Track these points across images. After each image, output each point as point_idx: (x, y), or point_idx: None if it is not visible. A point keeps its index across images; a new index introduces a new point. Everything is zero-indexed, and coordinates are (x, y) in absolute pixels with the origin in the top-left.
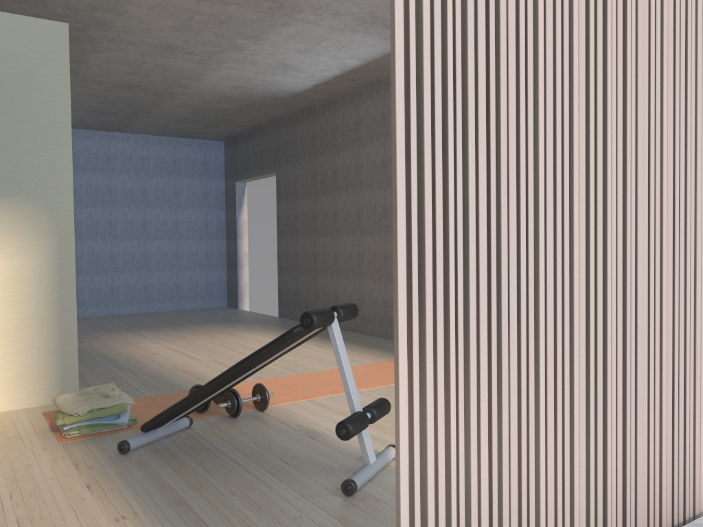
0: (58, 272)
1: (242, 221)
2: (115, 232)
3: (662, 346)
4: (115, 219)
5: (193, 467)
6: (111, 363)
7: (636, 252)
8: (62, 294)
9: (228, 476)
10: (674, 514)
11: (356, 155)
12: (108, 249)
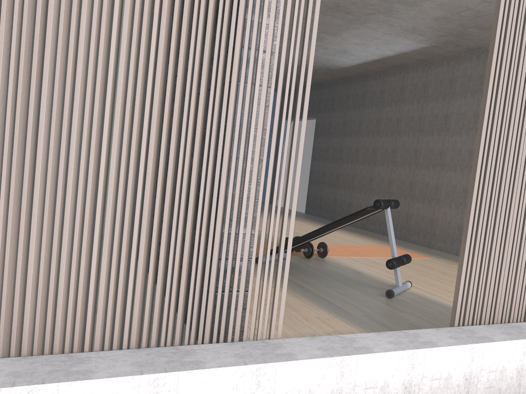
0: None
1: None
2: None
3: None
4: None
5: (299, 275)
6: None
7: None
8: None
9: (320, 281)
10: None
11: (378, 112)
12: None
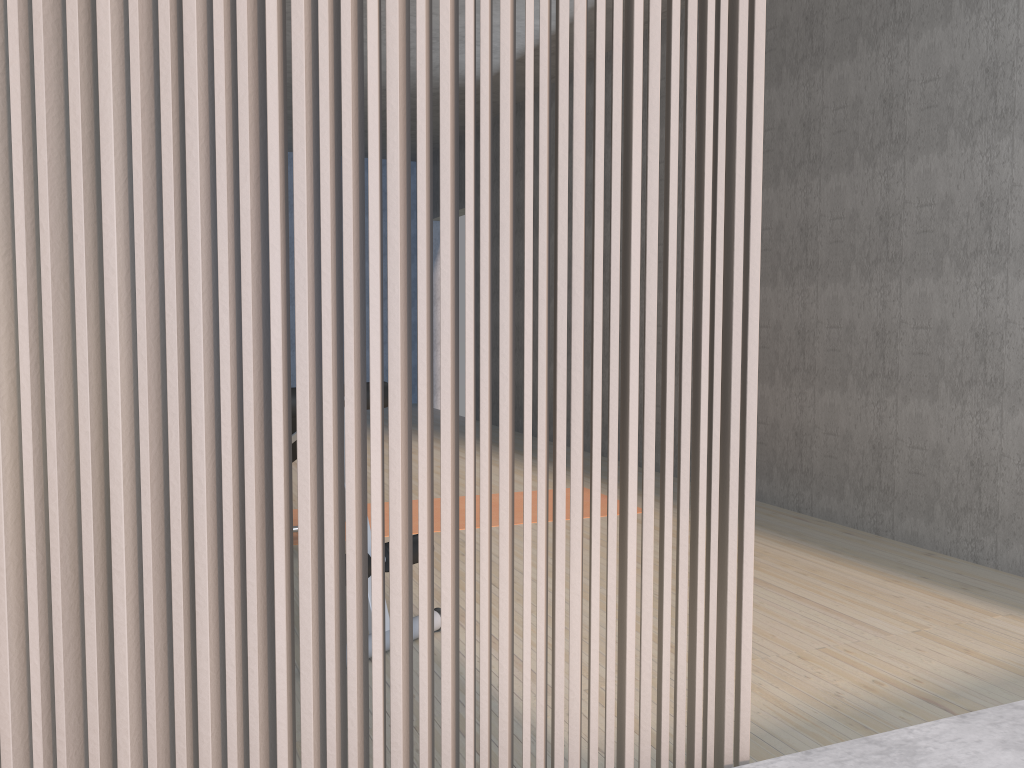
0: None
1: (437, 279)
2: None
3: (628, 448)
4: None
5: None
6: None
7: (557, 269)
8: None
9: None
10: (661, 759)
11: (570, 173)
12: None
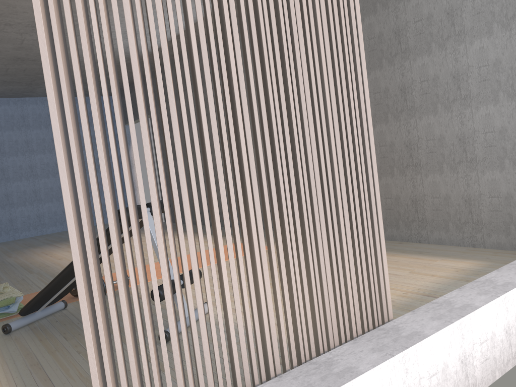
0: None
1: (132, 154)
2: (35, 173)
3: (337, 198)
4: (34, 163)
5: (56, 337)
6: (26, 269)
7: (304, 128)
8: None
9: (80, 340)
10: (364, 323)
11: None
12: (31, 186)
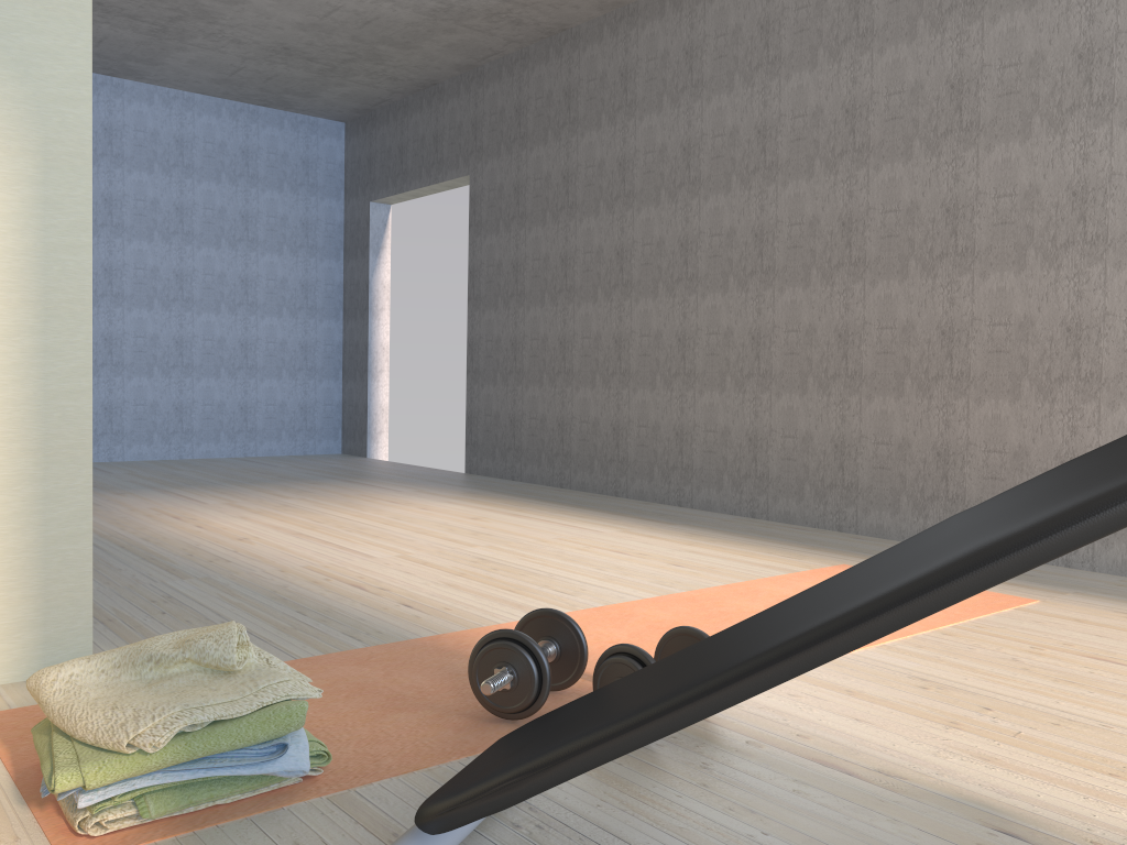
0: (36, 271)
1: (380, 283)
2: (119, 290)
3: None
4: (120, 261)
5: None
6: (147, 560)
7: None
8: (50, 342)
9: None
10: None
11: (685, 120)
12: (102, 324)
